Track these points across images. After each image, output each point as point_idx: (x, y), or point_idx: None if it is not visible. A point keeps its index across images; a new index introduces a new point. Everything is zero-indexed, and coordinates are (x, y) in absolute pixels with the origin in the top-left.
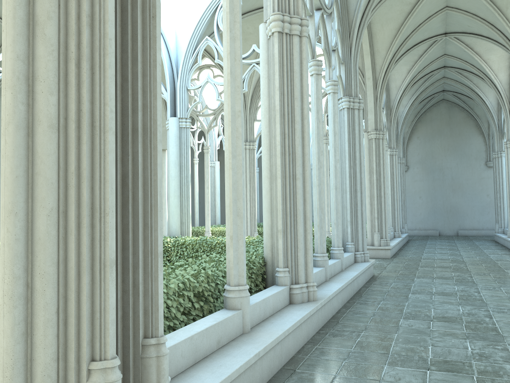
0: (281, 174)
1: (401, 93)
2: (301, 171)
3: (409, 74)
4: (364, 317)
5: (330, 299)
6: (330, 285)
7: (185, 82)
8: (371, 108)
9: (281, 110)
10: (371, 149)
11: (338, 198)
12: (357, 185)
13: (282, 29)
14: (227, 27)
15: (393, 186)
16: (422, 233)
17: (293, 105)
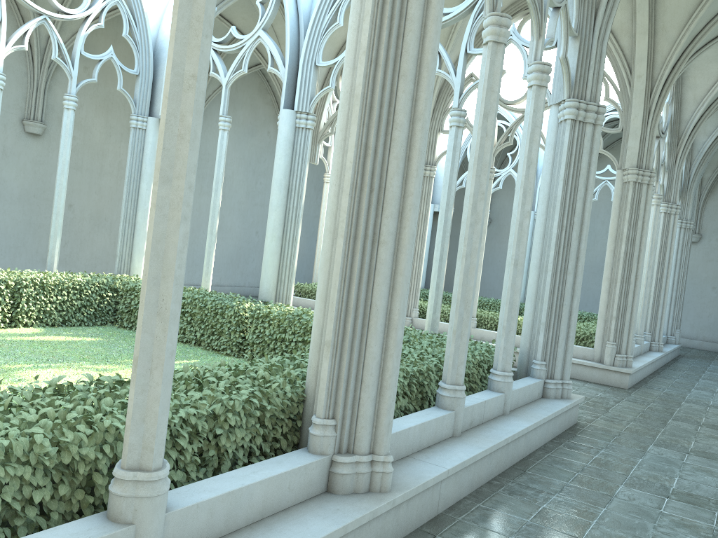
0: (346, 230)
1: (702, 109)
2: (393, 229)
3: None
4: (495, 533)
5: (434, 485)
6: (452, 449)
7: (314, 54)
8: (636, 129)
9: (365, 98)
10: (624, 199)
11: (517, 283)
12: (569, 262)
13: None
14: None
15: (663, 265)
16: (706, 346)
17: (394, 89)
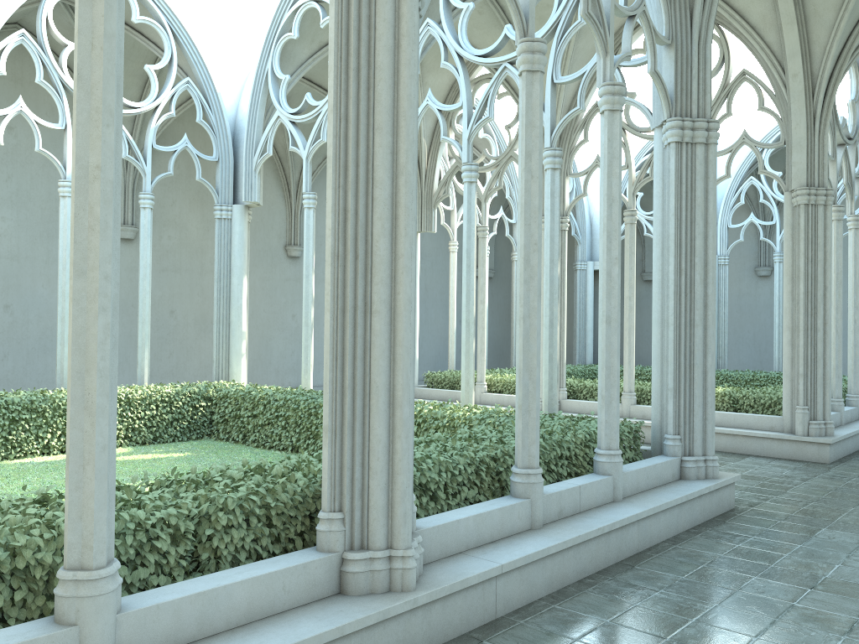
0: (332, 303)
1: None
2: (386, 296)
3: None
4: (558, 636)
5: (485, 584)
6: (522, 542)
7: None
8: (801, 139)
9: (337, 158)
10: (796, 227)
11: (613, 343)
12: (695, 312)
13: None
14: None
15: None
16: None
17: (370, 145)
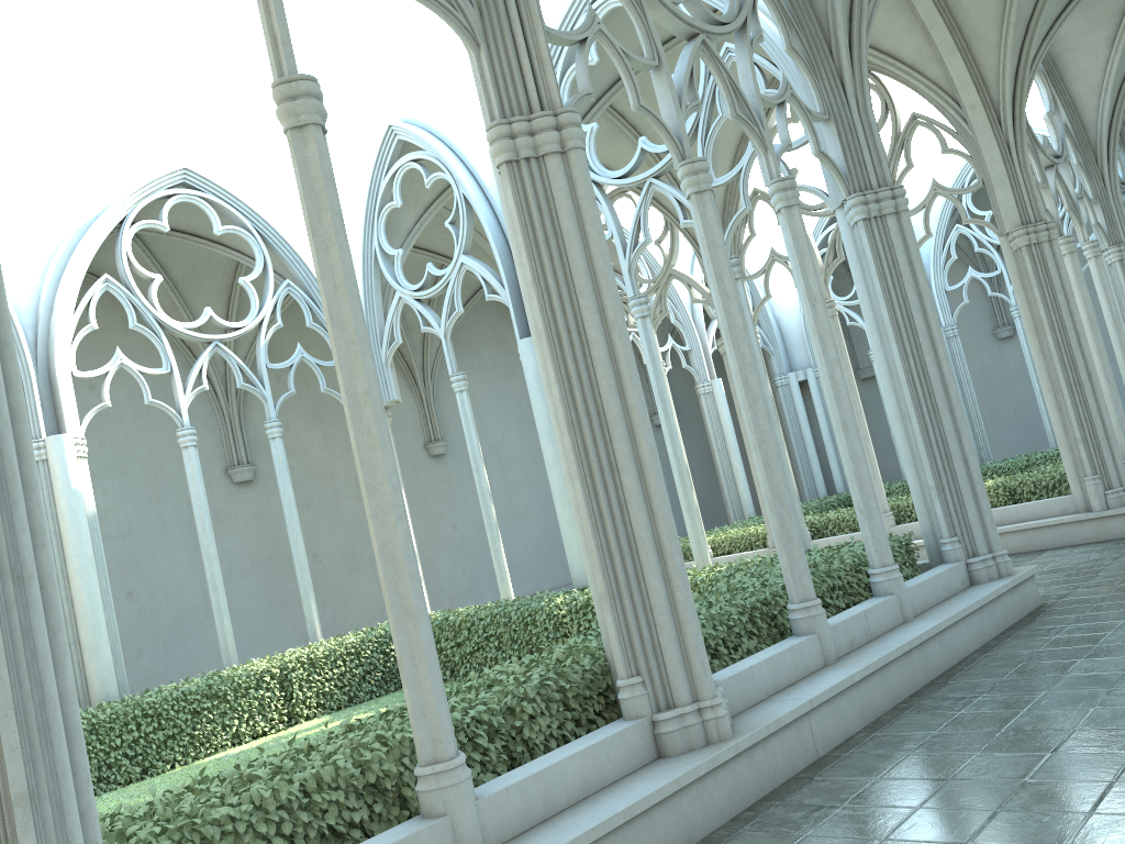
0: (578, 470)
1: (1108, 99)
2: (628, 450)
3: (1115, 46)
4: (888, 756)
5: (799, 722)
6: (821, 678)
7: None
8: (1000, 175)
9: (549, 330)
10: (1024, 274)
11: (856, 450)
12: (935, 396)
13: (514, 154)
14: (307, 227)
15: None
16: None
17: (576, 309)
